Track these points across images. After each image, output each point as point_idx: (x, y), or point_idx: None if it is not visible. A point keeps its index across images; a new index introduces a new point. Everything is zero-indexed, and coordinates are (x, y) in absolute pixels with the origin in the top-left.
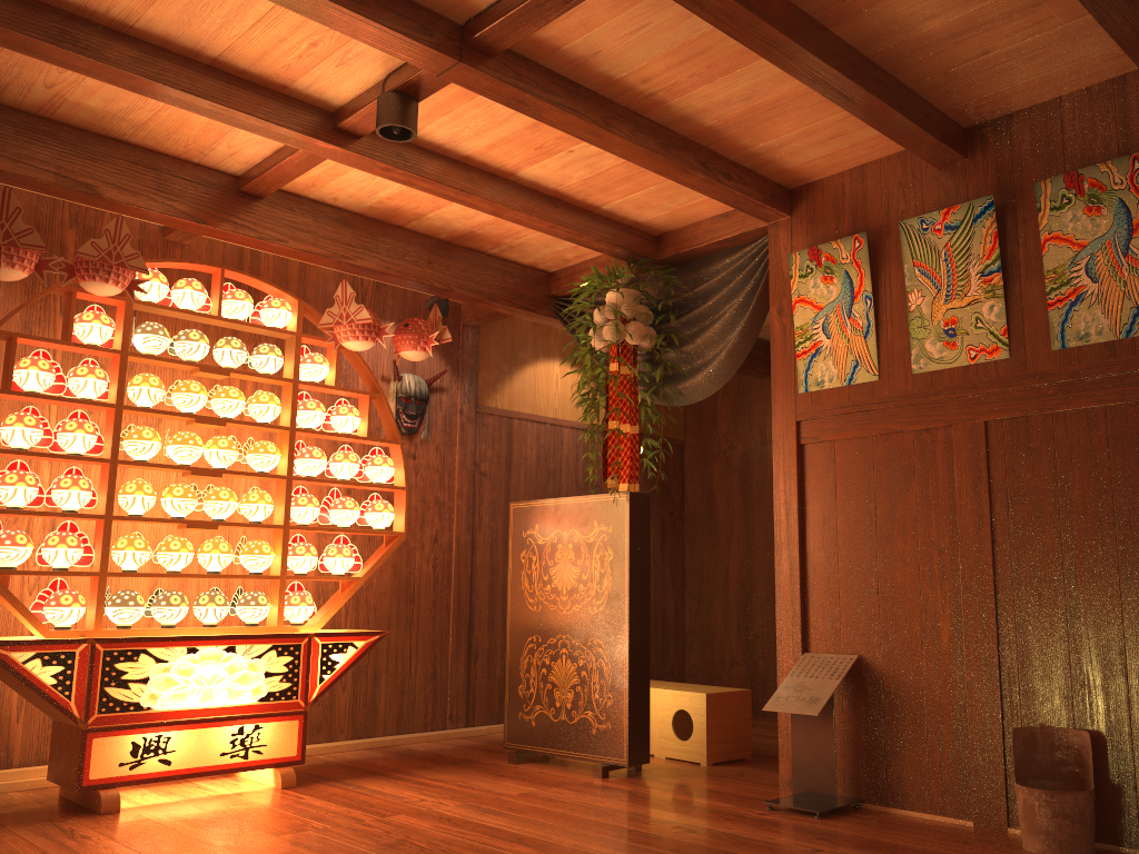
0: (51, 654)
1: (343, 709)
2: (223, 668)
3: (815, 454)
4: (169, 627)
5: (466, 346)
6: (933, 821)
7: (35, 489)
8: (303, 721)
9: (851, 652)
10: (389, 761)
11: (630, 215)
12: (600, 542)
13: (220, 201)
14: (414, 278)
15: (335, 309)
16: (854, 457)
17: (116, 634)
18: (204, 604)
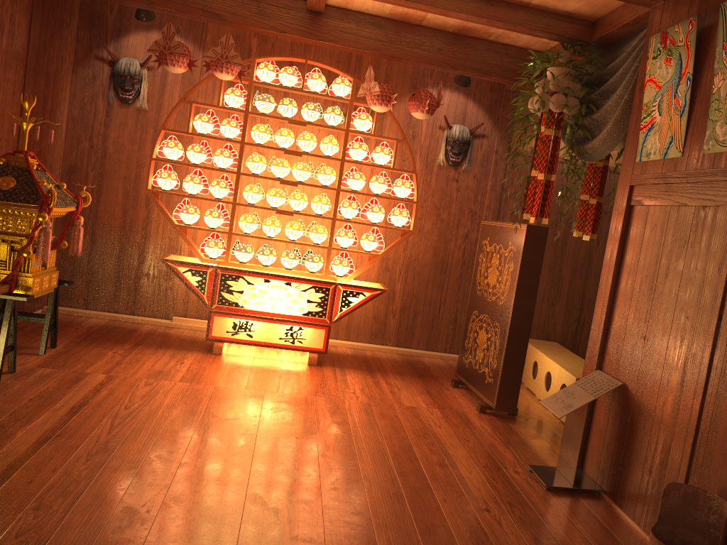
0: (196, 270)
1: (391, 328)
2: (283, 293)
3: (637, 215)
4: (264, 266)
5: (506, 106)
6: (629, 526)
7: (198, 185)
8: (327, 331)
9: (621, 379)
10: (393, 364)
11: (557, 7)
12: (509, 256)
13: (295, 18)
14: (426, 61)
15: (364, 85)
16: (656, 222)
17: (235, 265)
18: (283, 256)
